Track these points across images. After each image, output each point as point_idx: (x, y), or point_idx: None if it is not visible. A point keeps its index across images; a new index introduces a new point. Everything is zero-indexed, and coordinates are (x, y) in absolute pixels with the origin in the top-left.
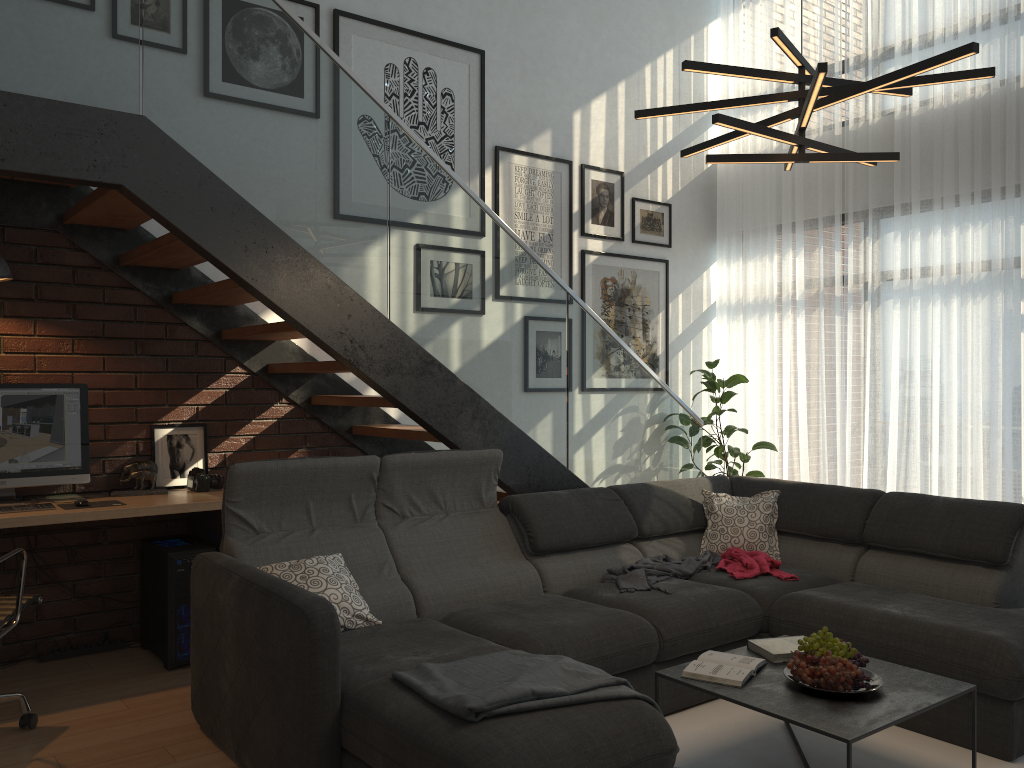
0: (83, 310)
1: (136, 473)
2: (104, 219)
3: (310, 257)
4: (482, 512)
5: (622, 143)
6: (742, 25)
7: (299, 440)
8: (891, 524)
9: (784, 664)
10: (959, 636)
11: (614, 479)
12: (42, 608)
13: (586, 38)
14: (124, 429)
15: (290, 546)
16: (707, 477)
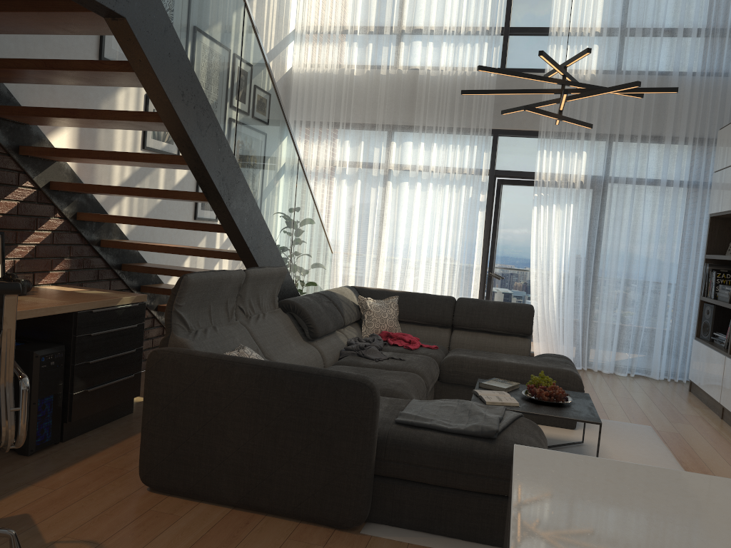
0: None
1: None
2: None
3: (210, 108)
4: (276, 311)
5: None
6: None
7: (65, 250)
8: (470, 315)
9: (510, 393)
10: (553, 371)
11: (303, 288)
12: None
13: None
14: None
15: (212, 340)
16: (346, 287)
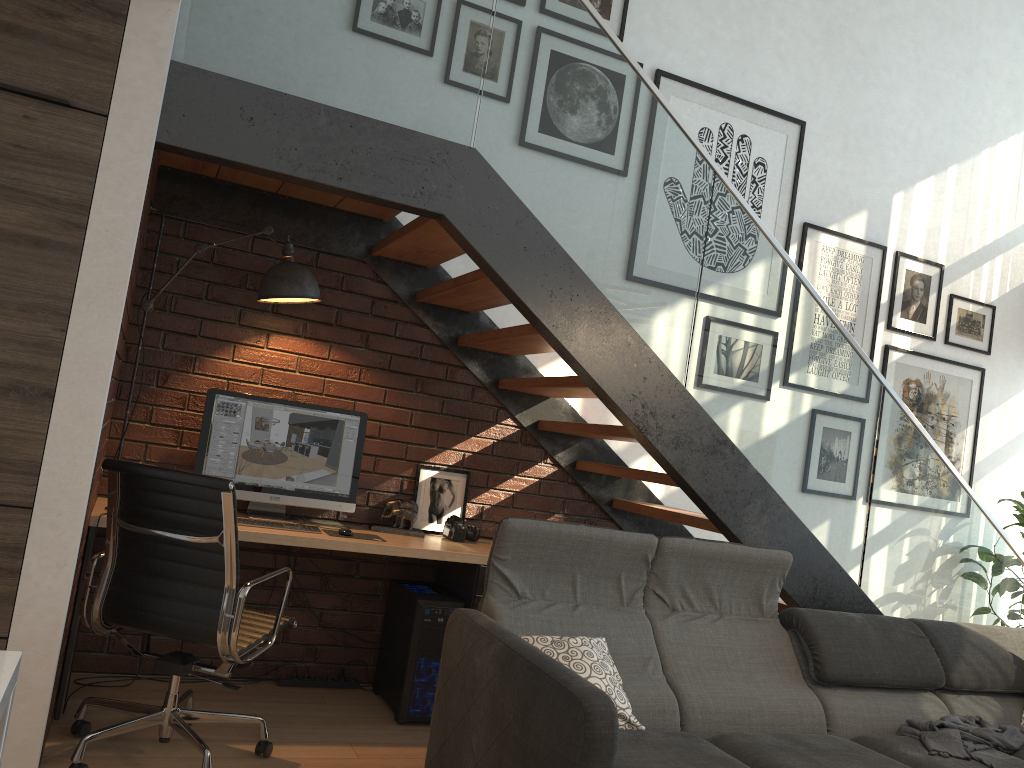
0: (375, 341)
1: (398, 511)
2: (410, 253)
3: (613, 310)
4: (760, 621)
5: (946, 233)
6: None
7: (557, 504)
8: None
9: None
10: None
11: (912, 611)
12: (289, 631)
13: (918, 117)
14: (392, 464)
15: (551, 619)
16: None
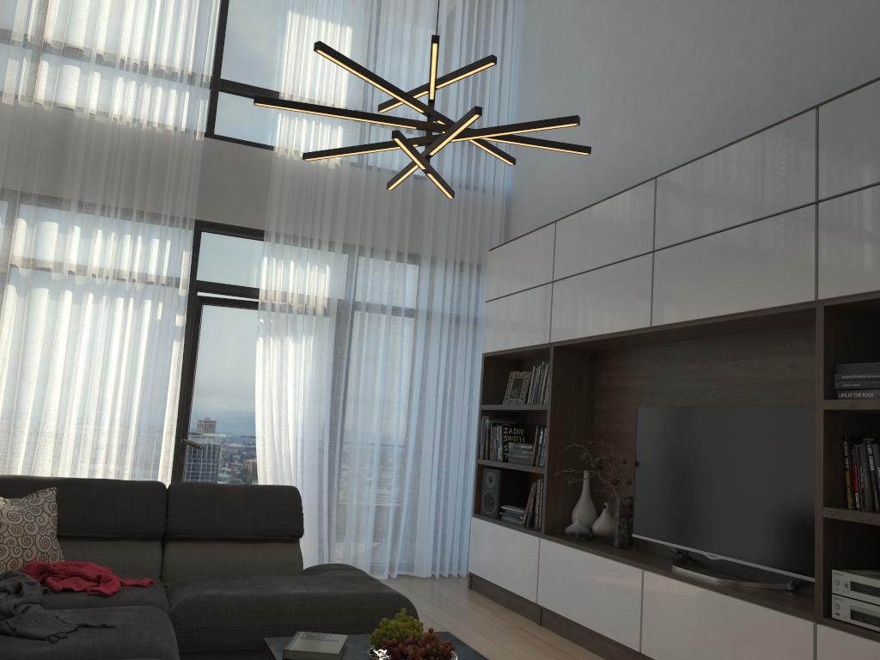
0: None
1: None
2: None
3: None
4: None
5: None
6: None
7: None
8: (198, 513)
9: None
10: (373, 599)
11: None
12: None
13: None
14: None
15: None
16: None
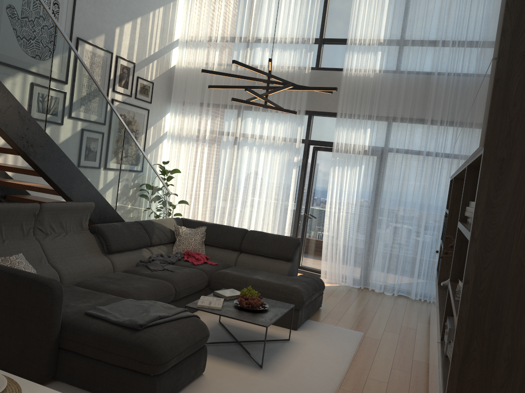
0: None
1: None
2: None
3: (11, 95)
4: (82, 232)
5: (136, 48)
6: (195, 5)
7: None
8: (252, 243)
9: (230, 300)
10: (284, 287)
11: (134, 217)
12: None
13: None
14: None
15: None
16: (173, 218)
